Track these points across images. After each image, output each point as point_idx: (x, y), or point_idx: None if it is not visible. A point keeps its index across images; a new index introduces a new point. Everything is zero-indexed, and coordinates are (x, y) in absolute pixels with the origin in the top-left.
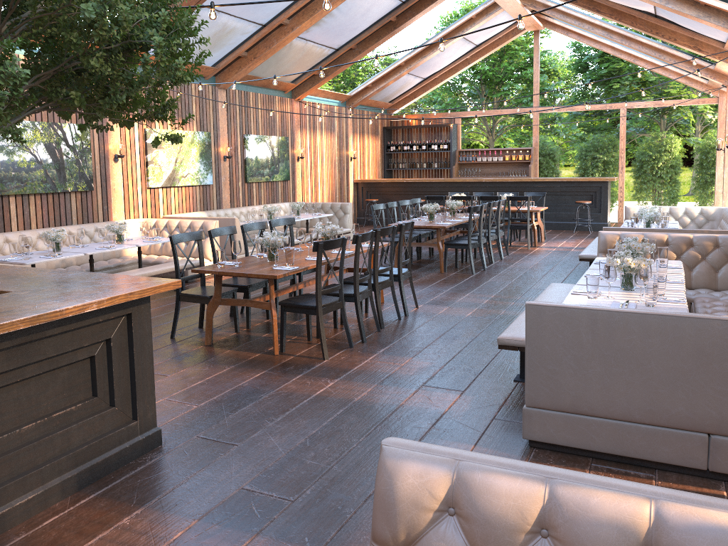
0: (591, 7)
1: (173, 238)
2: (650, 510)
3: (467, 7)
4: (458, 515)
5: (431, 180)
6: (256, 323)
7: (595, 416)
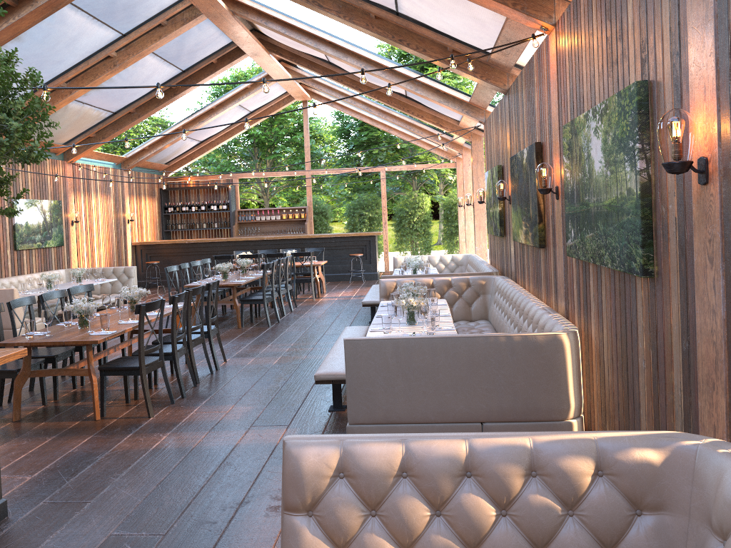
0: (355, 86)
1: None
2: (466, 445)
3: (237, 74)
4: (347, 476)
5: (214, 240)
6: (62, 393)
7: (402, 423)
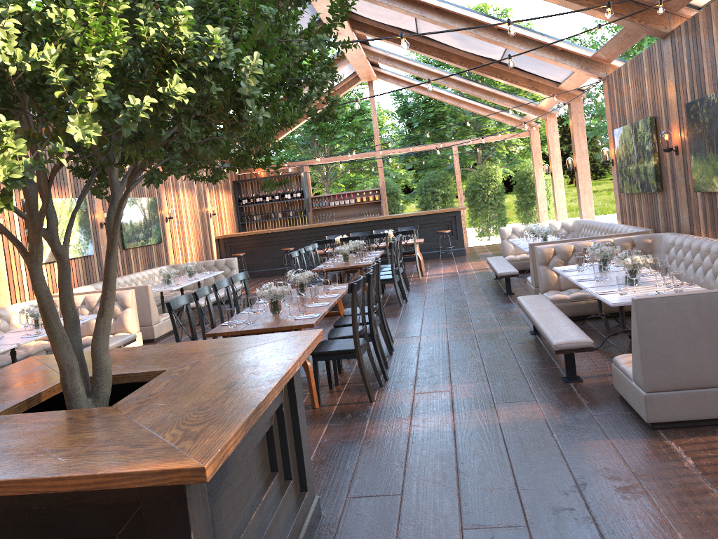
0: (443, 57)
1: (170, 304)
2: None
3: None
4: None
5: (297, 228)
6: None
7: (709, 387)
